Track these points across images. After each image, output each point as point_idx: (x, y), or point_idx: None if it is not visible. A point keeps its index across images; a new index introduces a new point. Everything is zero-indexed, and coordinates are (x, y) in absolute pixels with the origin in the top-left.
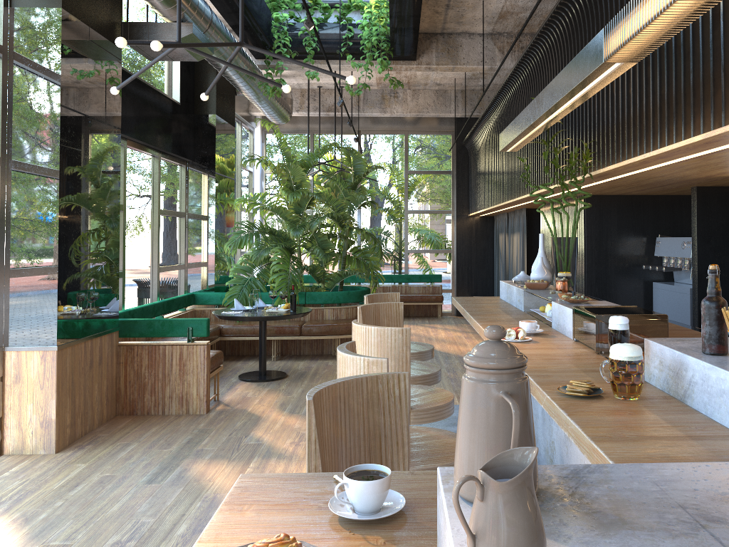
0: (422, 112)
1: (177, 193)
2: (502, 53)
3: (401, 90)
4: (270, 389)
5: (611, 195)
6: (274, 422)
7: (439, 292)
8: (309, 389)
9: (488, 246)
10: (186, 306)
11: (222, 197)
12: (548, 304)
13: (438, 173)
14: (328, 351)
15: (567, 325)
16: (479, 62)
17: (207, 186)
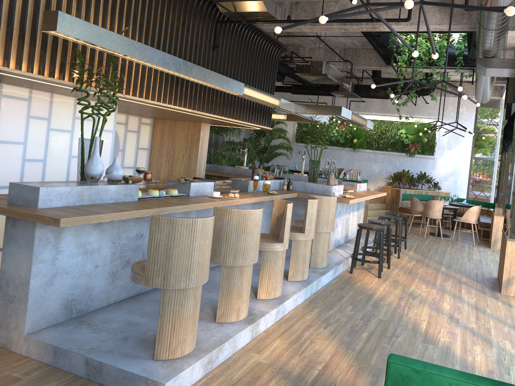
0: None
1: None
2: None
3: None
4: None
5: None
6: None
7: None
8: None
9: None
10: None
11: None
12: (186, 185)
13: None
14: None
15: (207, 190)
16: None
17: None
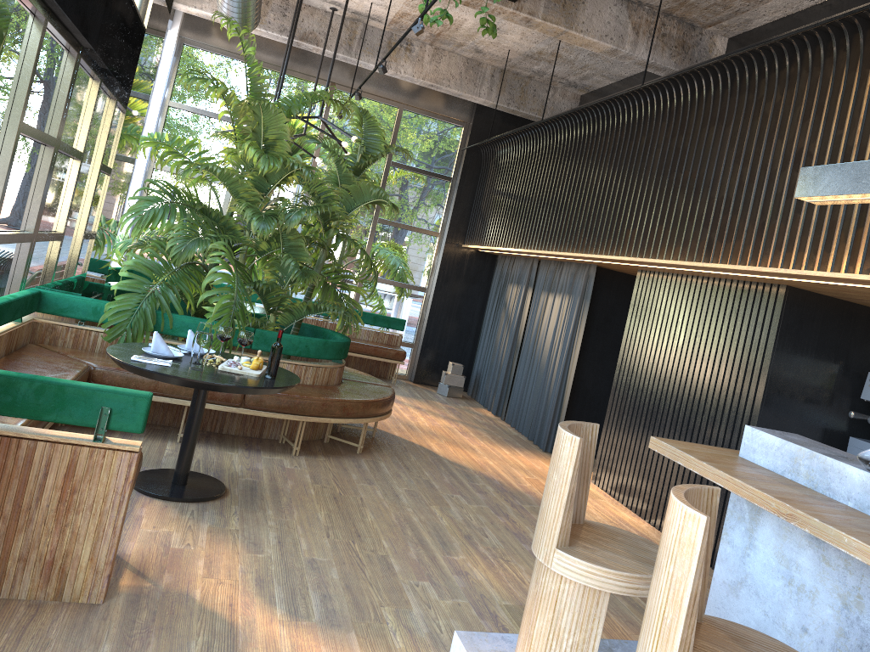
0: (441, 84)
1: (51, 99)
2: (636, 34)
3: (419, 43)
4: (210, 527)
5: (820, 294)
6: (274, 650)
7: (397, 344)
8: (288, 536)
9: (479, 294)
10: (25, 315)
11: (129, 129)
12: None
13: (433, 176)
14: (271, 434)
15: None
16: (603, 36)
17: (111, 102)
